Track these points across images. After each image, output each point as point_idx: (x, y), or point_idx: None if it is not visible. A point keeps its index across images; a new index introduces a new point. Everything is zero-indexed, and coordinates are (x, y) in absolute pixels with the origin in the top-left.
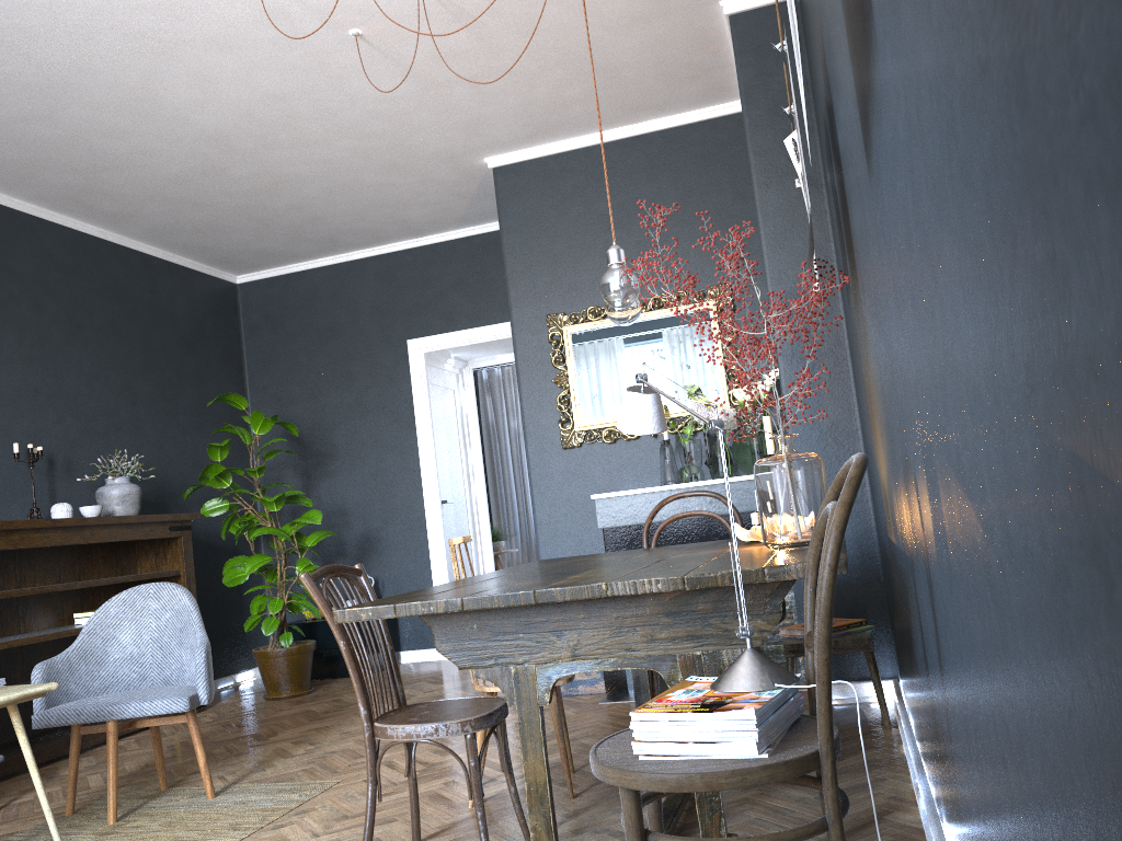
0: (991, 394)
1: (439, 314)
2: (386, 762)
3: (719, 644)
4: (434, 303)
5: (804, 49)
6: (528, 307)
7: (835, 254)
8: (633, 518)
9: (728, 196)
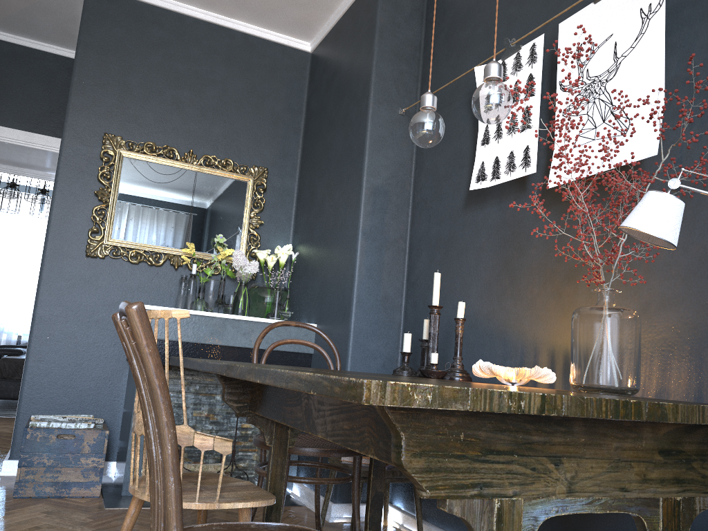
0: None
1: None
2: None
3: (697, 490)
4: None
5: (423, 22)
6: (87, 119)
7: (413, 172)
8: (173, 334)
9: (281, 105)
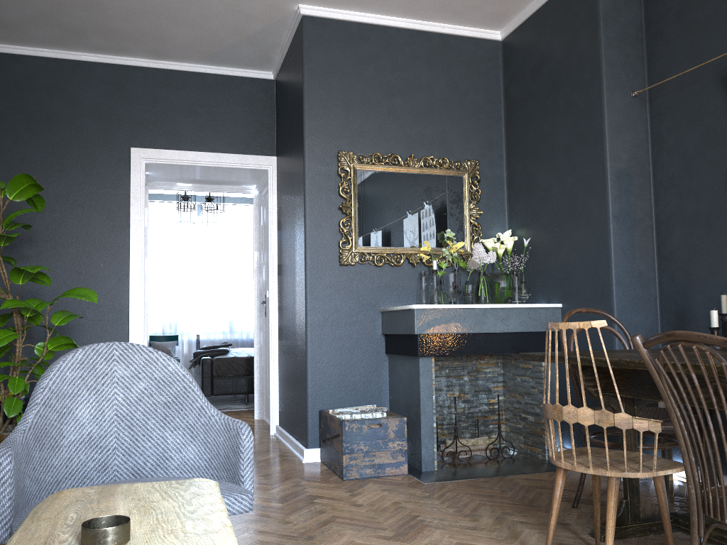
0: None
1: (165, 132)
2: None
3: None
4: (161, 121)
5: (641, 2)
6: (322, 140)
7: (650, 151)
8: (444, 328)
9: (481, 97)
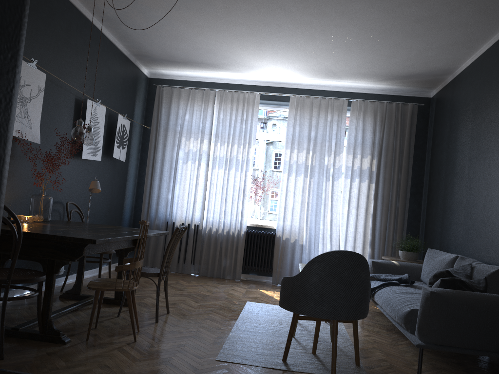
0: (102, 203)
1: None
2: (198, 371)
3: None
4: None
5: None
6: None
7: None
8: None
9: None
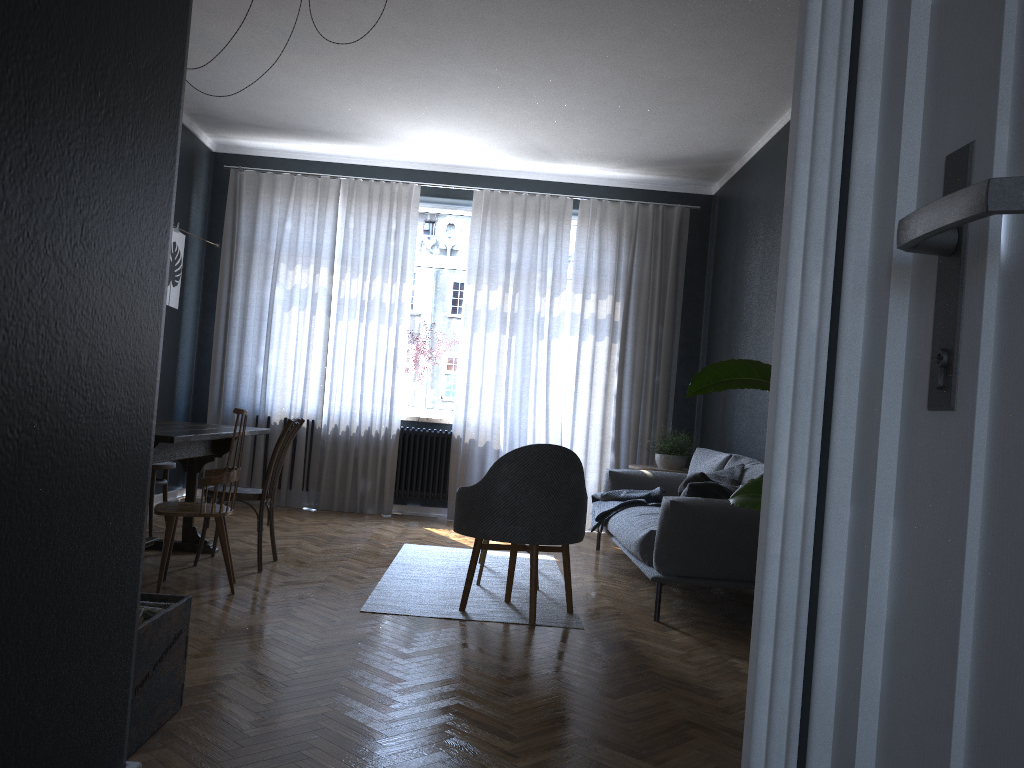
0: None
1: None
2: (336, 623)
3: None
4: None
5: None
6: None
7: None
8: None
9: None
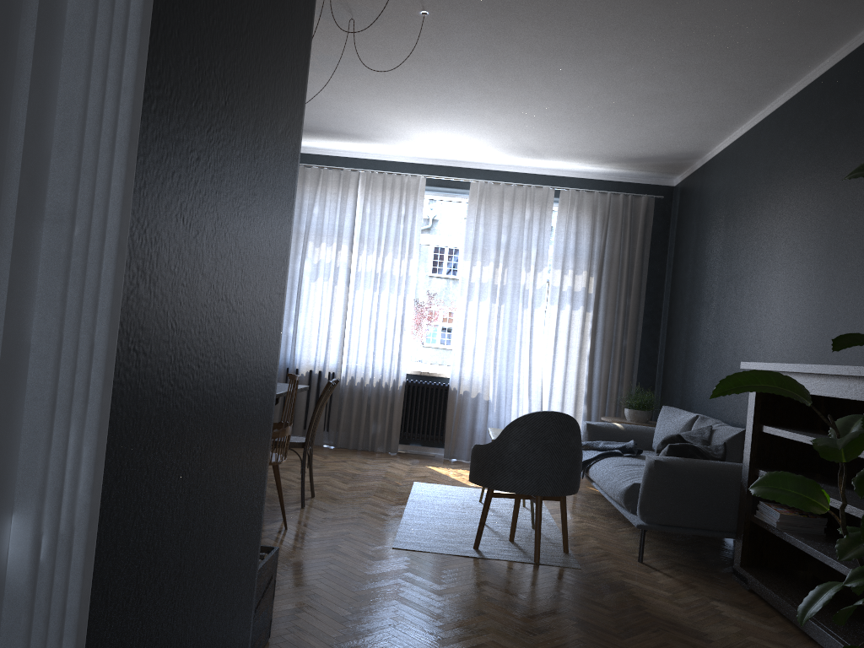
0: None
1: None
2: (375, 559)
3: None
4: None
5: None
6: None
7: None
8: None
9: None
